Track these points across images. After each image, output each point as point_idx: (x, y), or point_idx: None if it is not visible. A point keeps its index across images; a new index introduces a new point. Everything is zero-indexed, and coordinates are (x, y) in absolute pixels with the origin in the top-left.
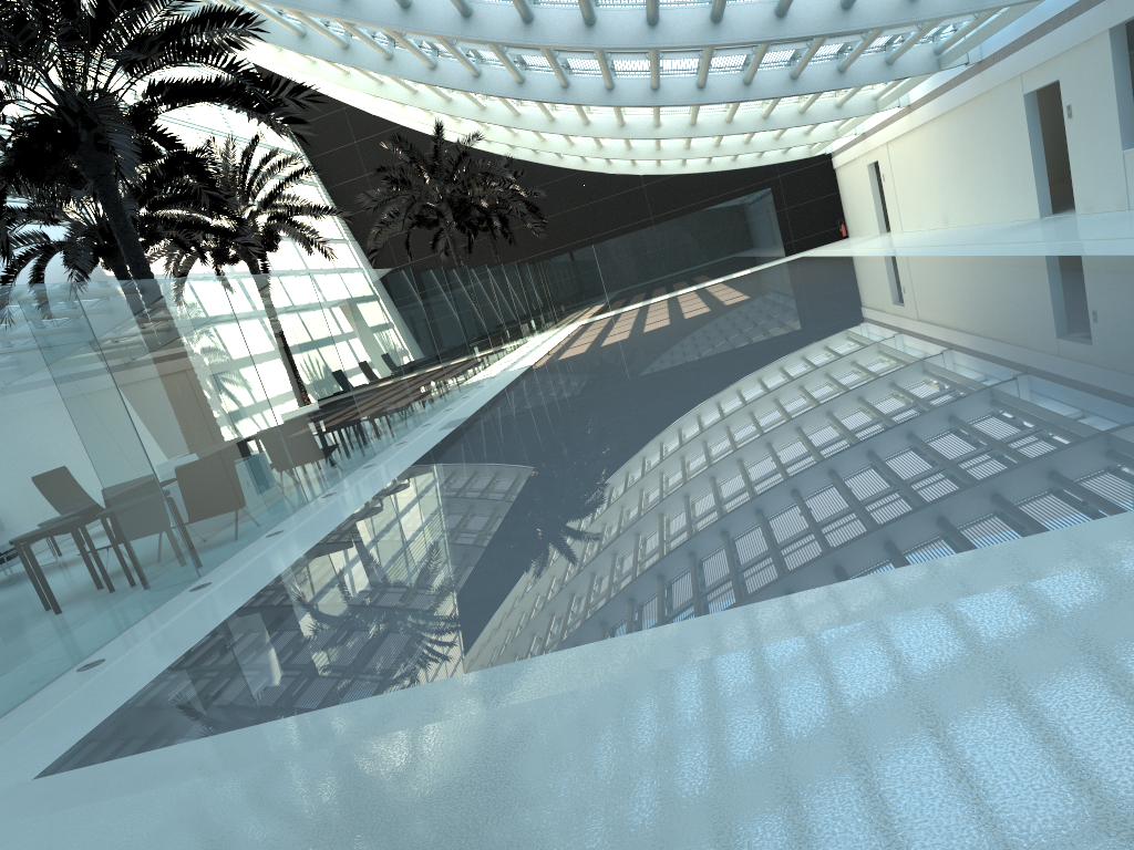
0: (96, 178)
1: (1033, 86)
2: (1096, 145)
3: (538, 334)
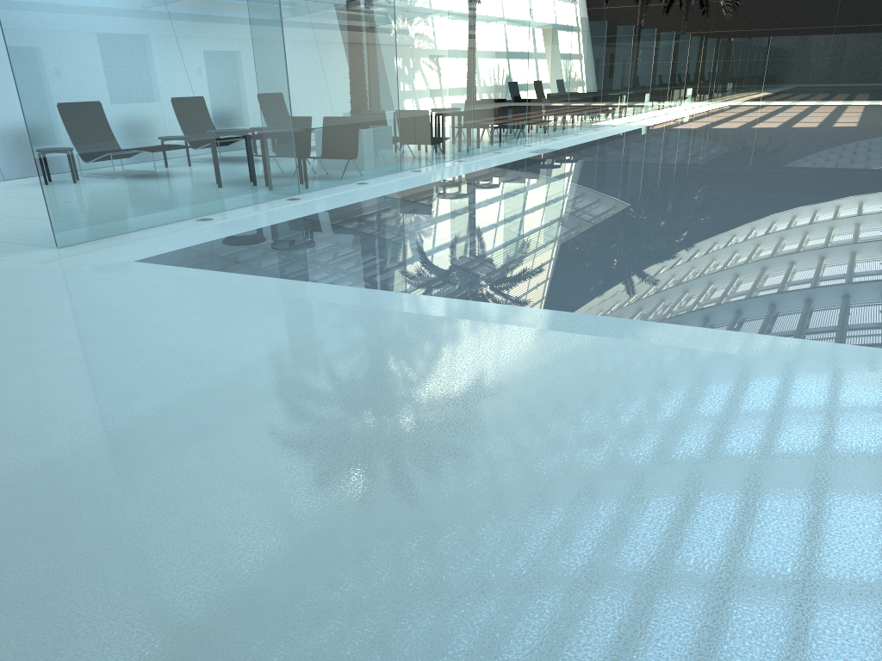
0: None
1: None
2: None
3: (684, 102)
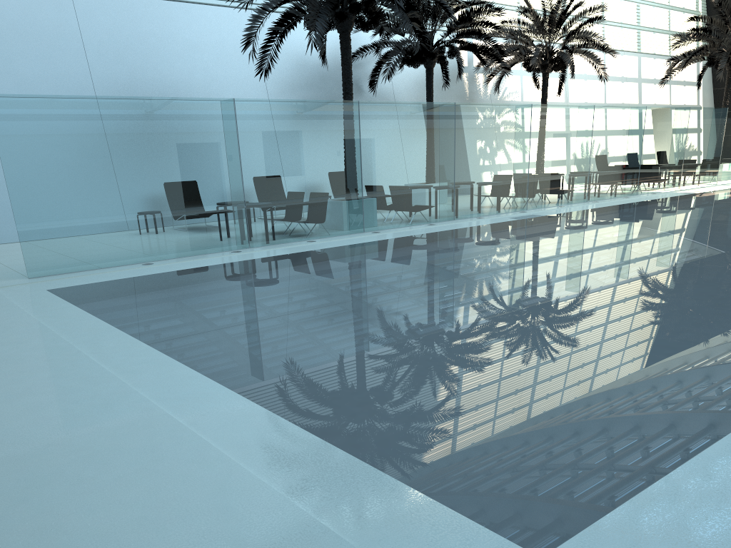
0: (340, 33)
1: None
2: None
3: None
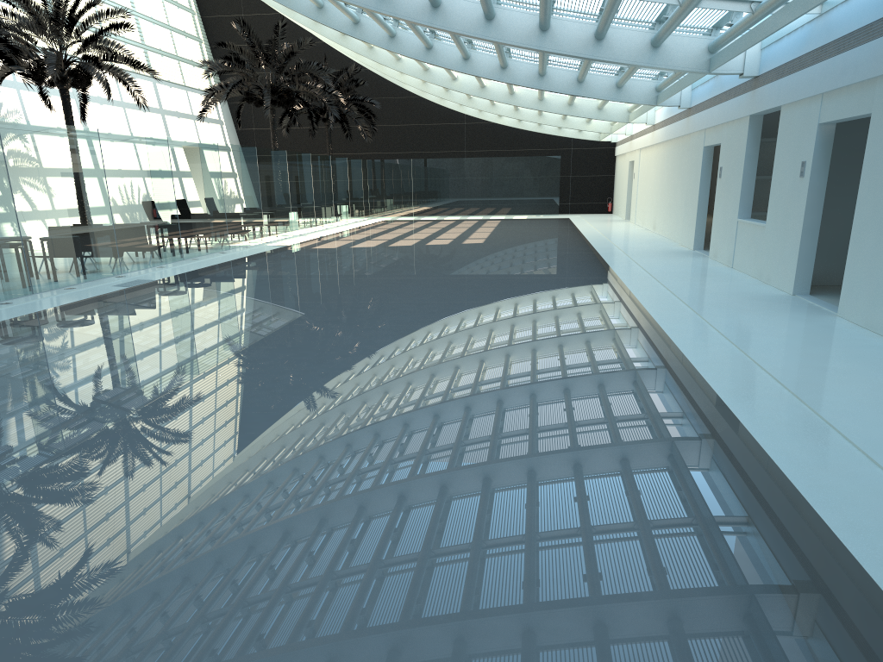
0: None
1: (709, 142)
2: (727, 207)
3: (337, 219)
